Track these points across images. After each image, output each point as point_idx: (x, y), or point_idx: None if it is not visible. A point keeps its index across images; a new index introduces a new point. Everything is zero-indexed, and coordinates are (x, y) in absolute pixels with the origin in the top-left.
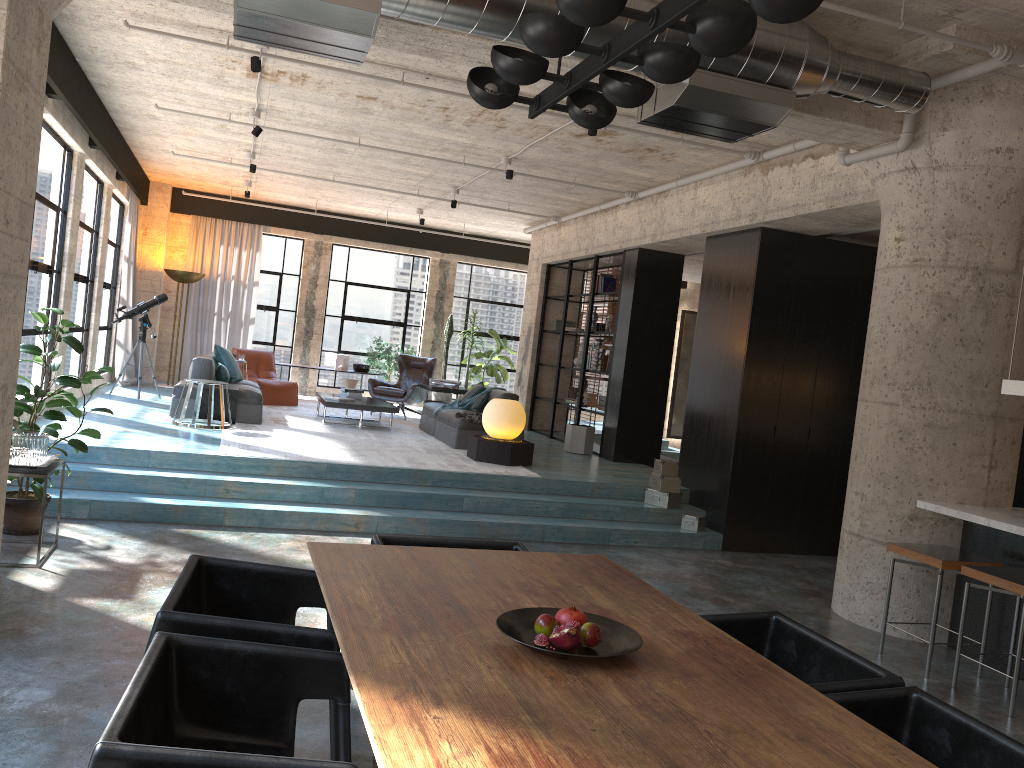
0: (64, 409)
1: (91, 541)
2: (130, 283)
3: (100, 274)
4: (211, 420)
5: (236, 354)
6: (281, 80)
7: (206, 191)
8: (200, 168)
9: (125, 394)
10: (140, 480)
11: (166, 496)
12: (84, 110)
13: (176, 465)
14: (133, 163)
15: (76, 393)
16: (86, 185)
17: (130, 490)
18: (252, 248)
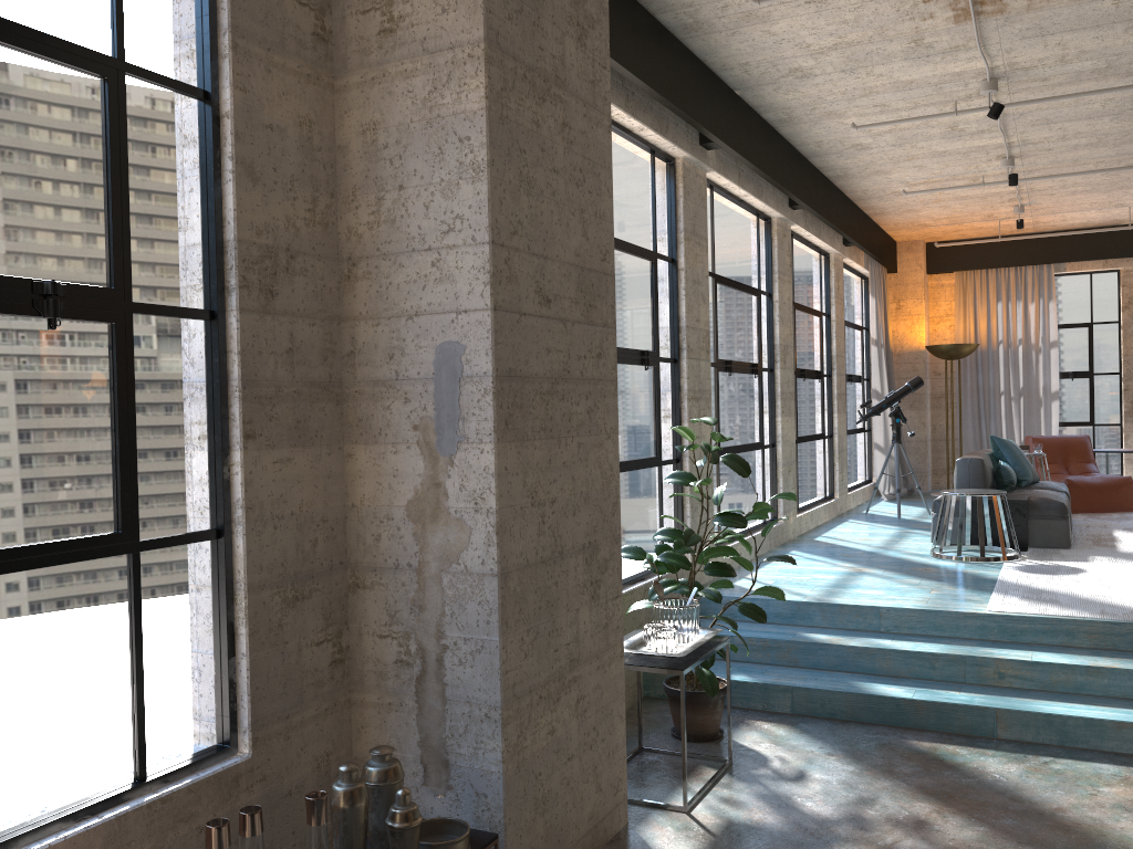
0: (798, 540)
1: (780, 760)
2: (882, 371)
3: (838, 365)
4: (989, 546)
5: (1031, 444)
6: (1010, 5)
7: (968, 237)
8: (948, 205)
9: (886, 511)
10: (863, 654)
11: (903, 681)
12: (761, 158)
13: (919, 629)
14: (863, 221)
15: (820, 516)
16: (800, 259)
17: (851, 669)
18: (1041, 297)
